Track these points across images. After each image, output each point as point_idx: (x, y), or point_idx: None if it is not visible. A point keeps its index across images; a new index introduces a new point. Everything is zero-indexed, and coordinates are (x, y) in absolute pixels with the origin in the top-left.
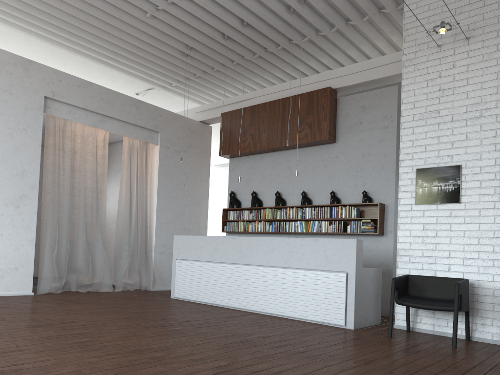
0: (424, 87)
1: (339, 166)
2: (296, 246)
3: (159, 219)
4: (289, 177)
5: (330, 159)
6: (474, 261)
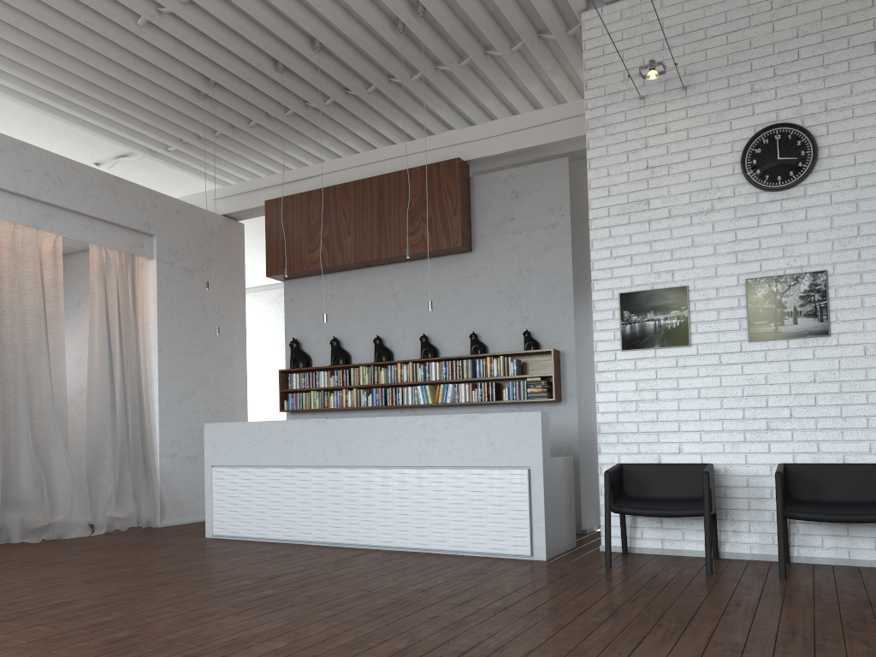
0: (623, 162)
1: (480, 290)
2: (437, 429)
3: (164, 395)
4: (396, 311)
5: (464, 279)
6: (717, 436)
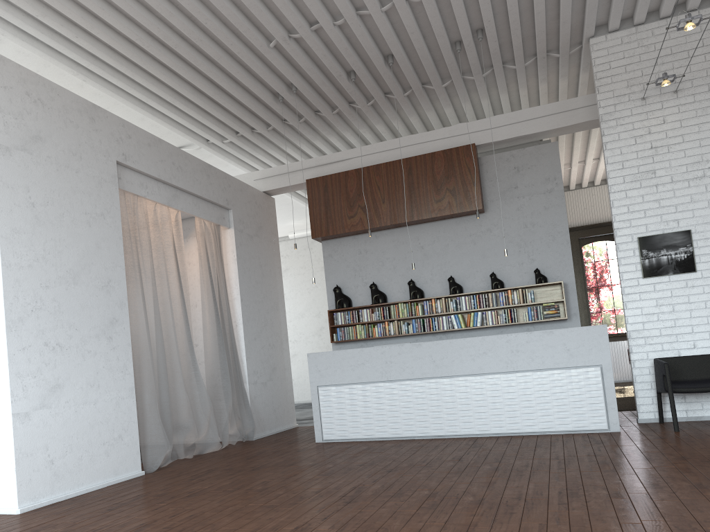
0: (632, 144)
1: (493, 241)
2: (520, 343)
3: (247, 335)
4: (423, 260)
5: (479, 233)
6: None
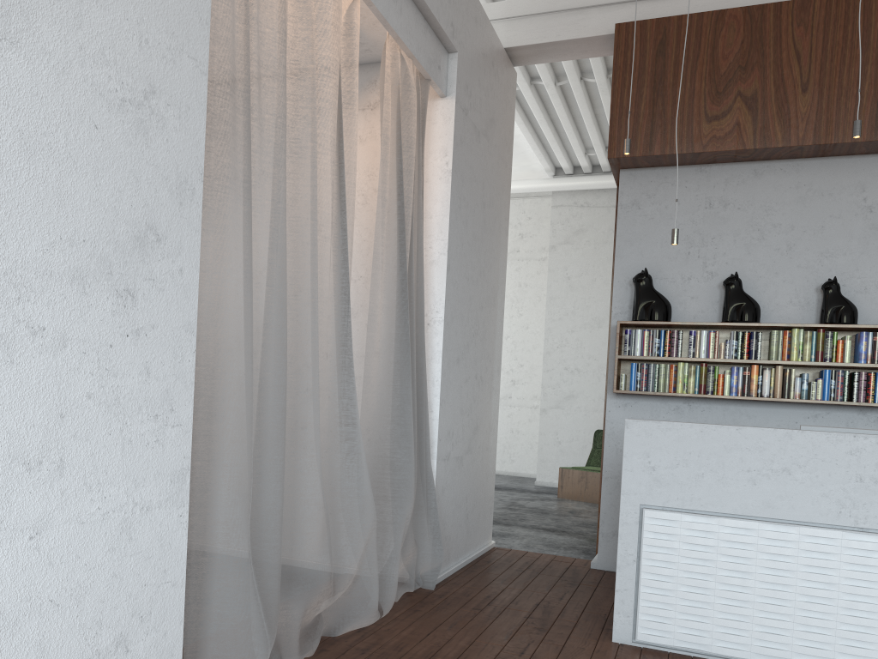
0: None
1: None
2: None
3: (447, 350)
4: (867, 238)
5: None
6: None
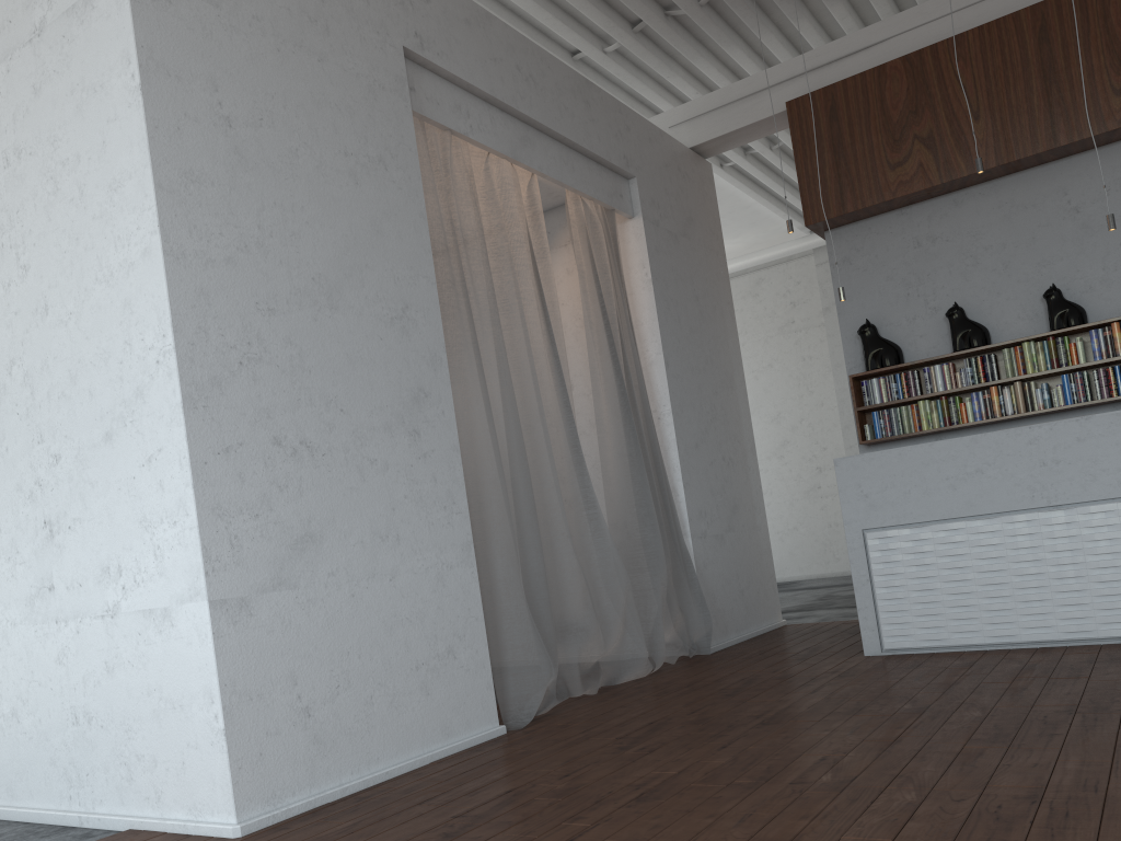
0: None
1: None
2: None
3: (681, 437)
4: (1080, 238)
5: None
6: None
